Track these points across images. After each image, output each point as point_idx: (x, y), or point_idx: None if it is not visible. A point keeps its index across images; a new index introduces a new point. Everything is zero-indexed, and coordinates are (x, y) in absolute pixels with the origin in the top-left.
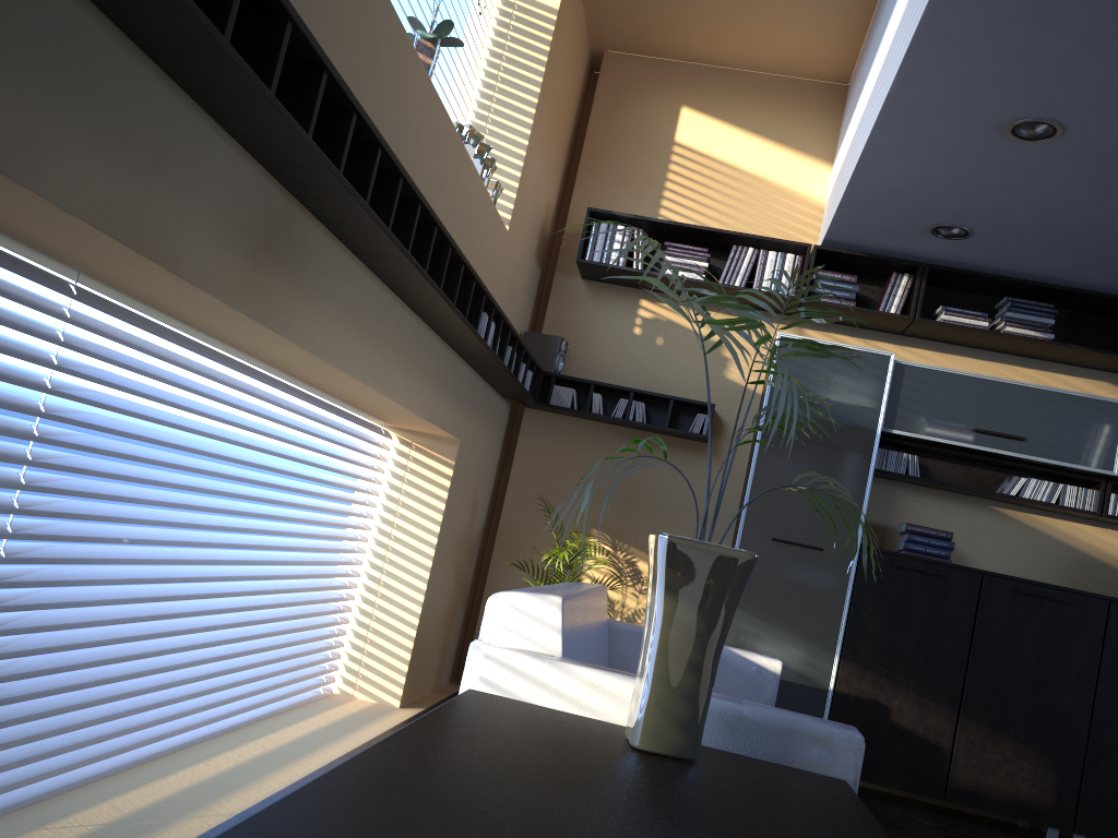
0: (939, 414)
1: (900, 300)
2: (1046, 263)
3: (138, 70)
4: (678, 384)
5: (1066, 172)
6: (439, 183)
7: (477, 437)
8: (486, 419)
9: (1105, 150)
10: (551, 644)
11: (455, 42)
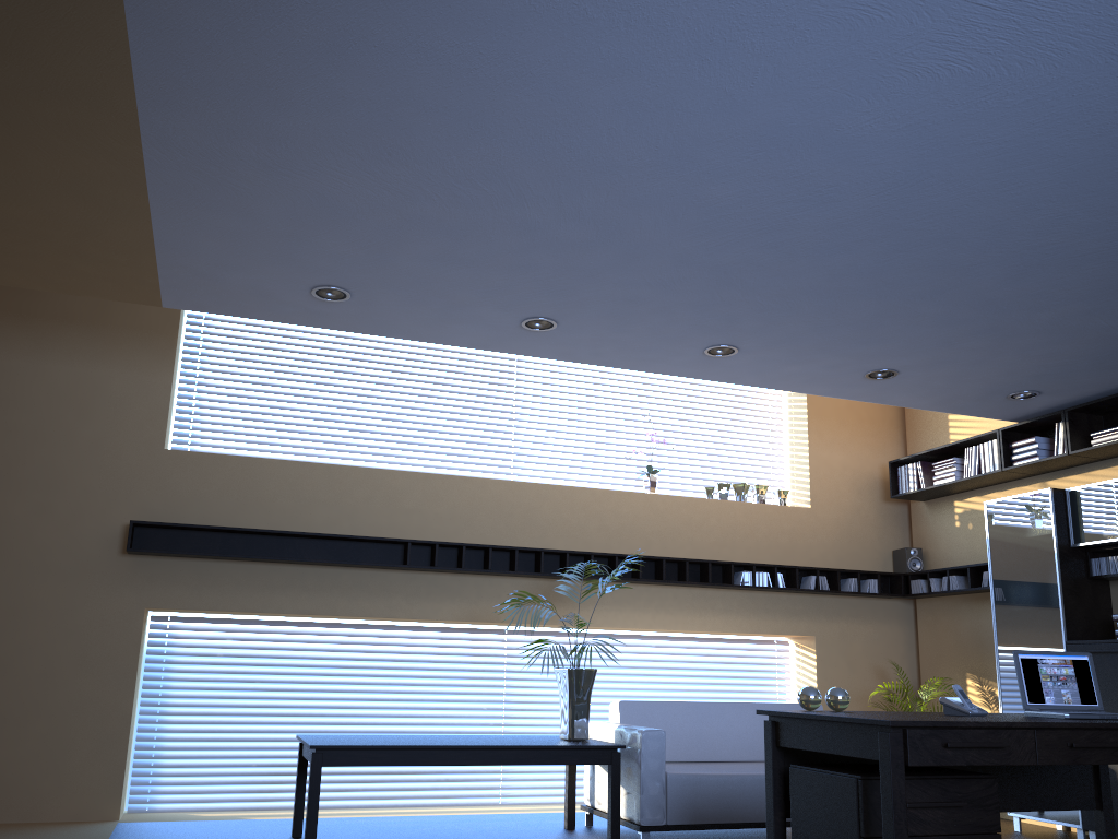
0: (1106, 519)
1: (1063, 442)
2: (1117, 376)
3: (462, 578)
4: (986, 552)
5: (948, 369)
6: (684, 525)
7: (849, 629)
8: (860, 617)
9: (922, 362)
10: (617, 718)
11: (656, 470)
